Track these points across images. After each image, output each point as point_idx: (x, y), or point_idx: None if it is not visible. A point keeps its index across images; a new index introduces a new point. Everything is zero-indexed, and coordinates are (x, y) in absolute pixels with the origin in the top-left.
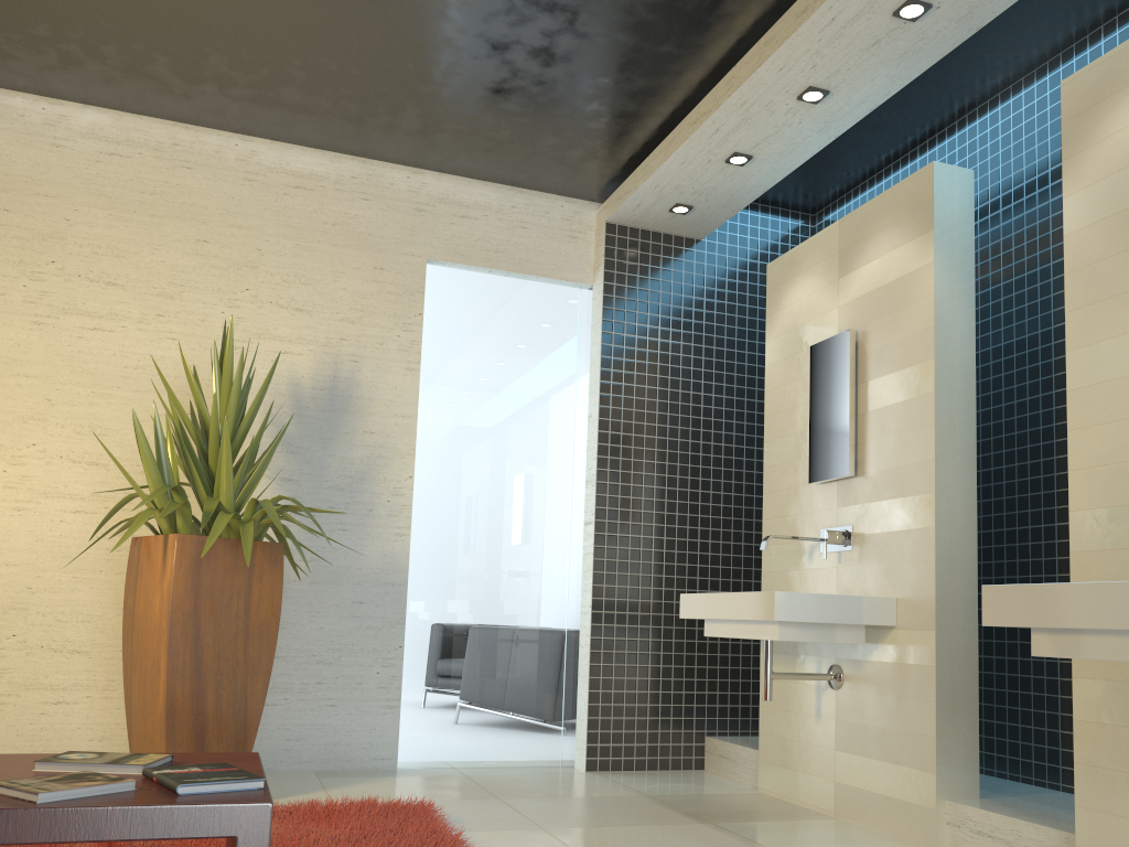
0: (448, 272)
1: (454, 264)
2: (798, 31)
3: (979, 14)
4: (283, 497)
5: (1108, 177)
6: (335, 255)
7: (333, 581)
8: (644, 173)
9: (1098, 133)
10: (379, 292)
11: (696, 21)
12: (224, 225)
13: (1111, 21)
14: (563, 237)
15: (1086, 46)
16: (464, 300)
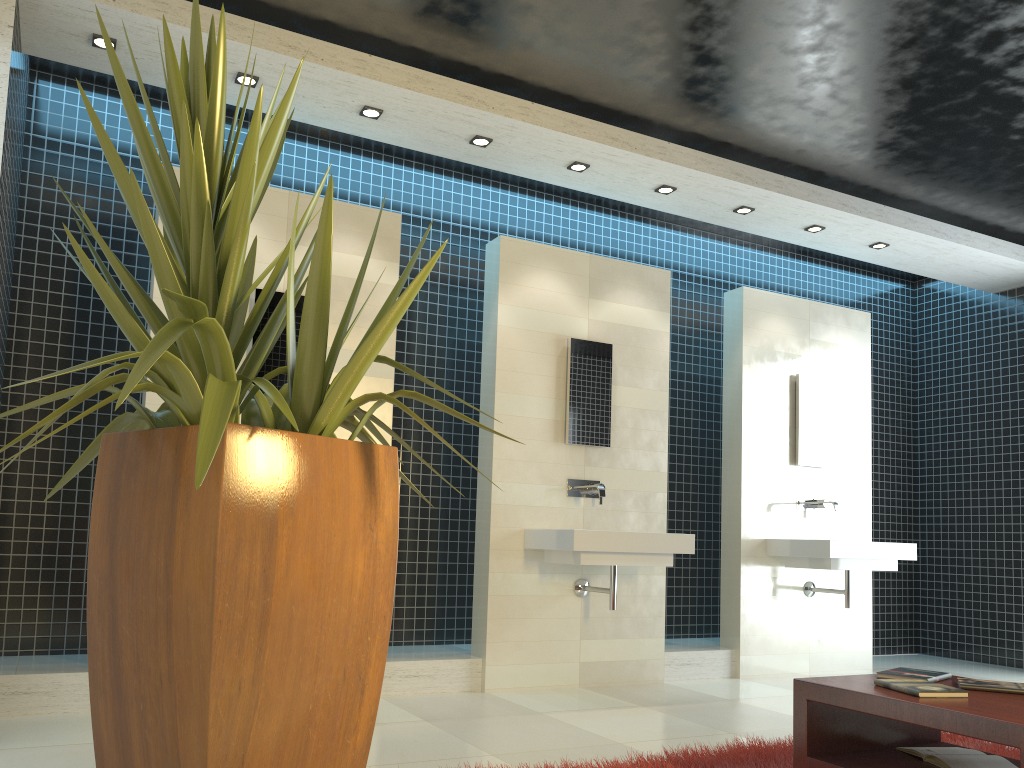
0: None
1: None
2: (457, 104)
3: (472, 159)
4: None
5: (524, 308)
6: None
7: None
8: (160, 9)
9: (520, 281)
10: None
11: (415, 25)
12: None
13: (400, 159)
14: None
15: (382, 161)
16: None
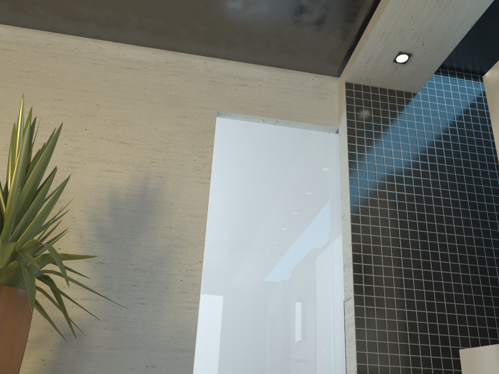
0: (232, 121)
1: (237, 114)
2: None
3: None
4: (36, 242)
5: None
6: (151, 108)
7: (131, 347)
8: (373, 23)
9: None
10: (182, 131)
11: None
12: (74, 90)
13: None
14: (315, 98)
15: None
16: (244, 138)
